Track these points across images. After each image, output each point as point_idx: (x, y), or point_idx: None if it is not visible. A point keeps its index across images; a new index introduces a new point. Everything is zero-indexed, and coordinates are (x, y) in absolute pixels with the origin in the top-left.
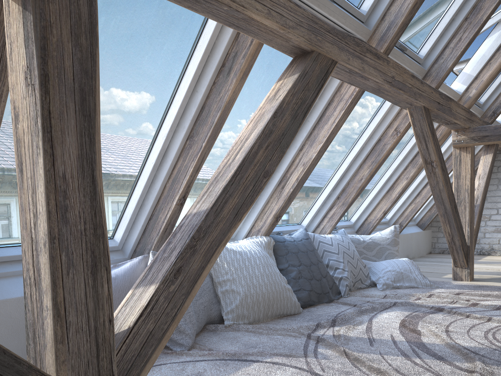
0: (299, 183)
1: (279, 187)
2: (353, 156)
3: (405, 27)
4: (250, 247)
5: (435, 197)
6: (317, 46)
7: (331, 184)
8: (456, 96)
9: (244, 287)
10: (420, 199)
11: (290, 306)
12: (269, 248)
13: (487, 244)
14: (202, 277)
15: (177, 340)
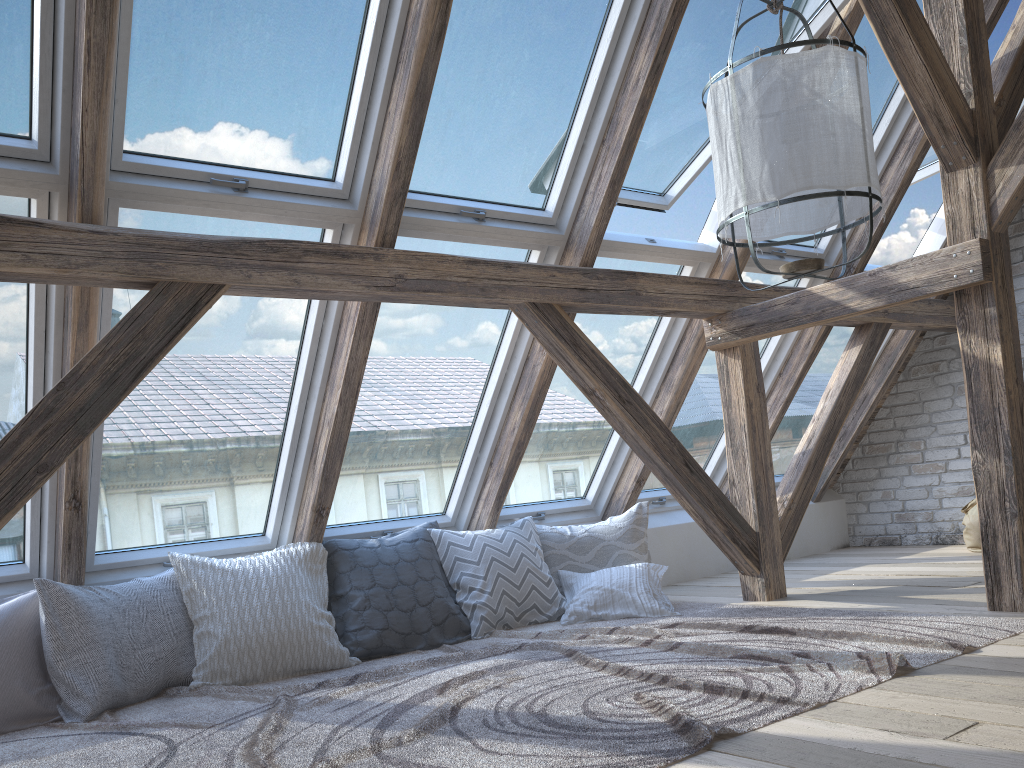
0: (330, 454)
1: (312, 461)
2: (492, 391)
3: (402, 198)
4: (262, 563)
5: (634, 449)
6: (154, 276)
7: (473, 441)
8: (703, 256)
9: (227, 626)
10: None
11: (324, 656)
12: (318, 562)
13: (947, 522)
14: None
15: (73, 708)
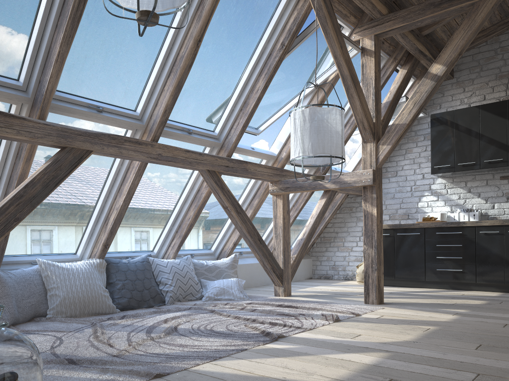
0: (115, 222)
1: (105, 224)
2: (182, 201)
3: (164, 123)
4: (79, 266)
5: (240, 232)
6: (67, 145)
7: (170, 221)
8: (271, 157)
9: (65, 292)
10: None
11: (105, 307)
12: (102, 267)
13: (350, 271)
14: None
15: None
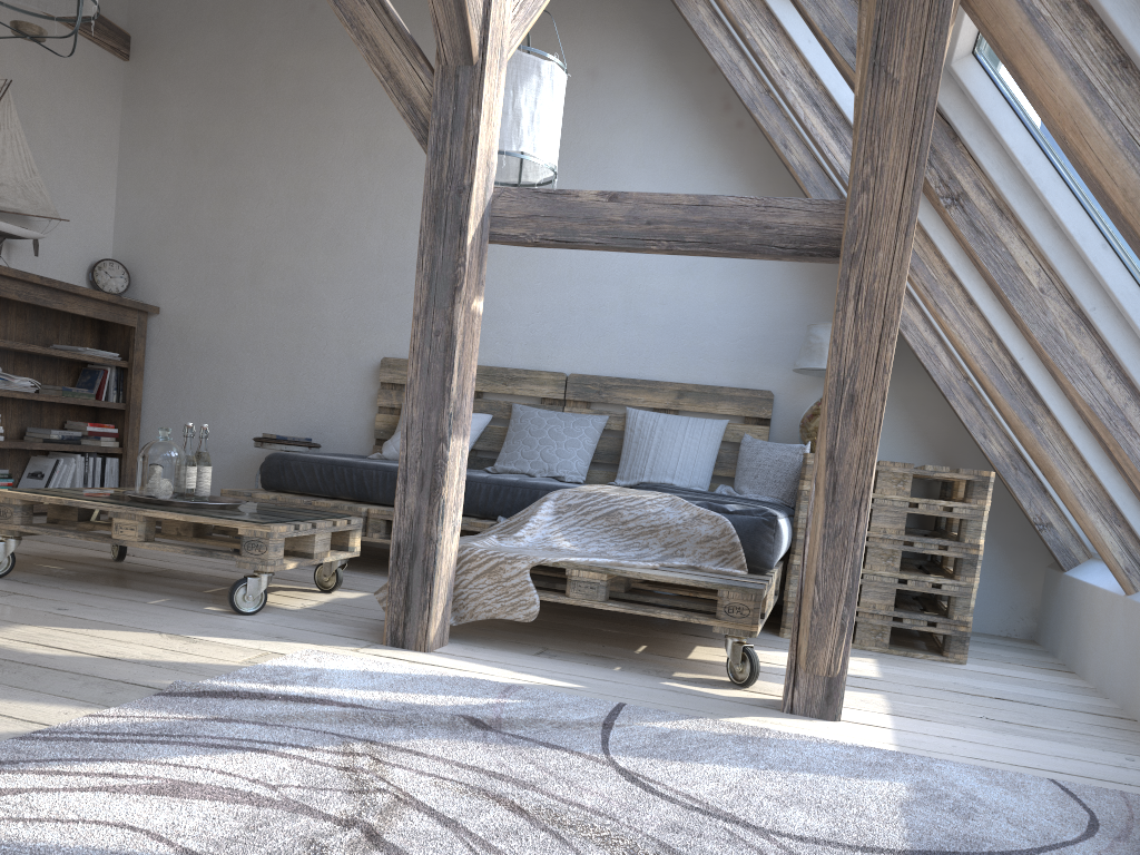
0: None
1: None
2: None
3: None
4: None
5: None
6: None
7: None
8: None
9: None
10: None
11: None
12: None
13: None
14: (810, 534)
15: None
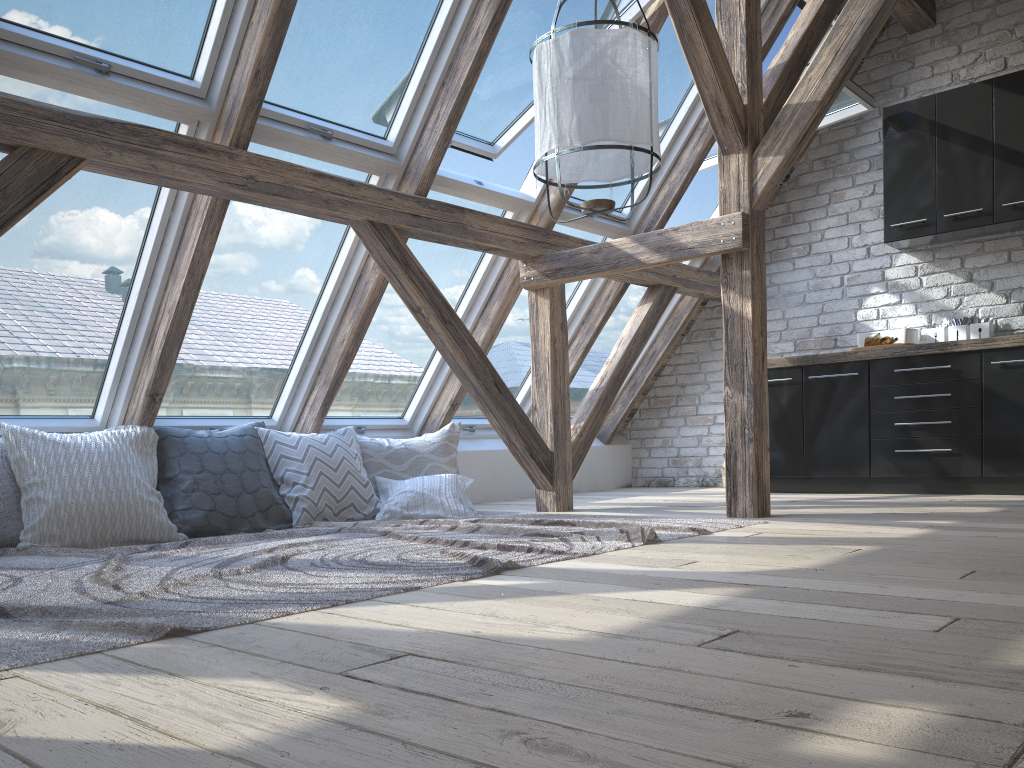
0: (169, 341)
1: (149, 348)
2: (325, 303)
3: (258, 105)
4: (94, 440)
5: (452, 367)
6: (18, 140)
7: (304, 350)
8: (524, 204)
9: (58, 493)
10: None
11: (152, 529)
12: (148, 445)
13: (712, 467)
14: None
15: None
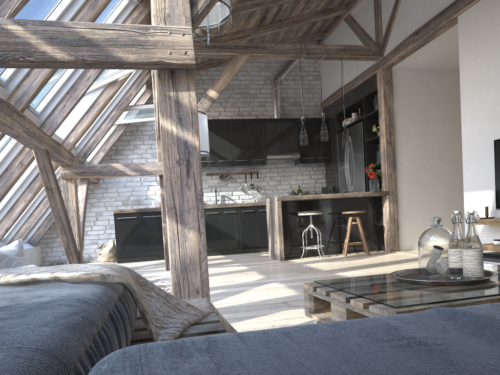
0: None
1: None
2: None
3: (35, 97)
4: None
5: (54, 214)
6: None
7: None
8: (60, 140)
9: None
10: (33, 219)
11: None
12: None
13: (86, 254)
14: None
15: None
